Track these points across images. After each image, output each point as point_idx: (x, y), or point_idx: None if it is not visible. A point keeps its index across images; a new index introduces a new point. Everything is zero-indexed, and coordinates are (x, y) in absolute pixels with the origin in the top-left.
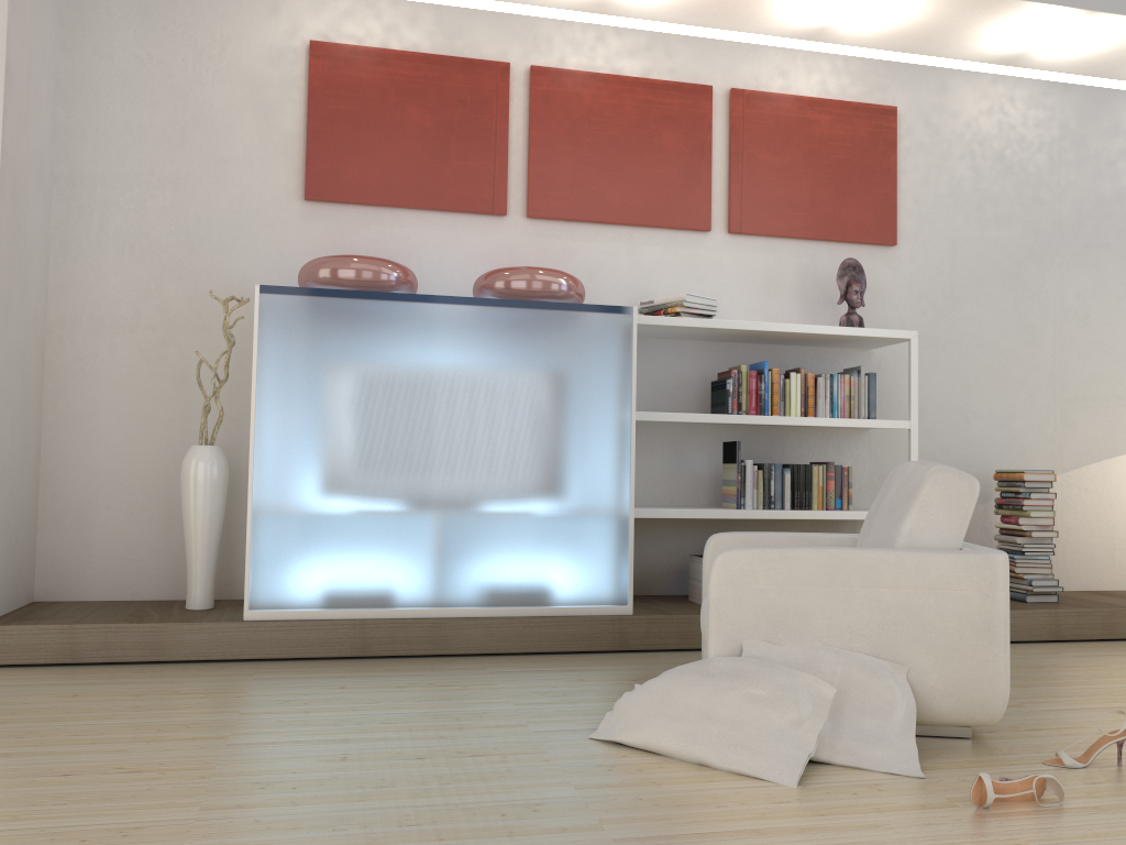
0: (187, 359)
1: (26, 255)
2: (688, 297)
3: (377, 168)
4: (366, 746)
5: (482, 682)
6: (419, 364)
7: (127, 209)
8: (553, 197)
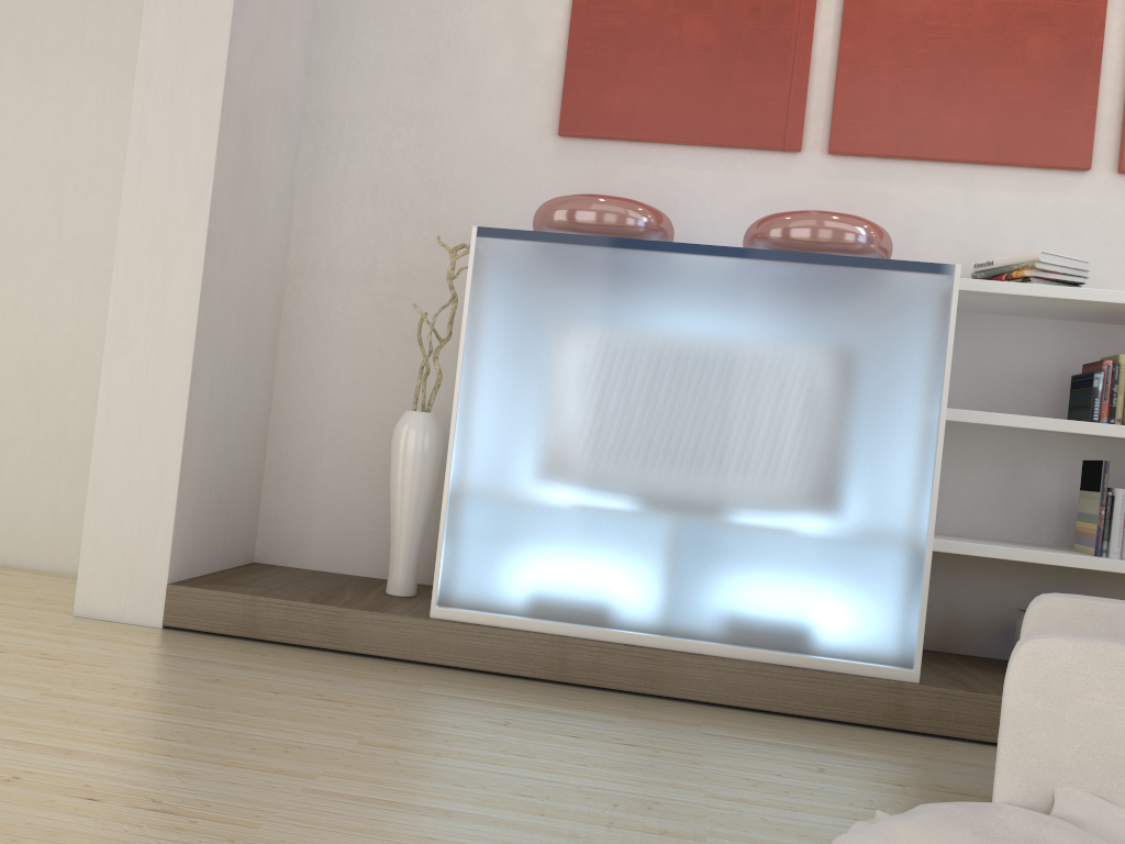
0: (420, 315)
1: (259, 195)
2: (1044, 257)
3: (644, 96)
4: (466, 831)
5: (683, 748)
6: (657, 329)
7: (371, 149)
8: (865, 127)
